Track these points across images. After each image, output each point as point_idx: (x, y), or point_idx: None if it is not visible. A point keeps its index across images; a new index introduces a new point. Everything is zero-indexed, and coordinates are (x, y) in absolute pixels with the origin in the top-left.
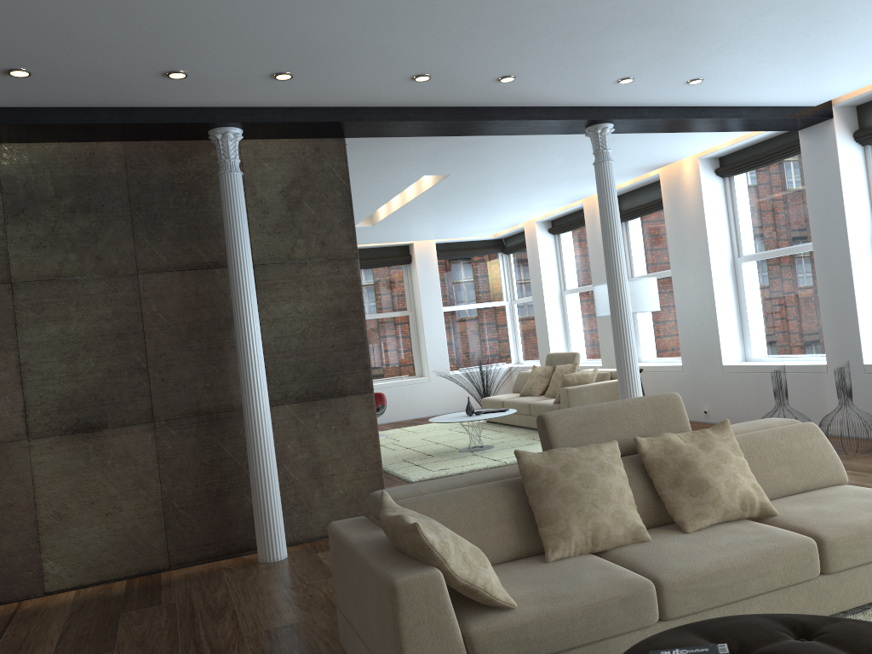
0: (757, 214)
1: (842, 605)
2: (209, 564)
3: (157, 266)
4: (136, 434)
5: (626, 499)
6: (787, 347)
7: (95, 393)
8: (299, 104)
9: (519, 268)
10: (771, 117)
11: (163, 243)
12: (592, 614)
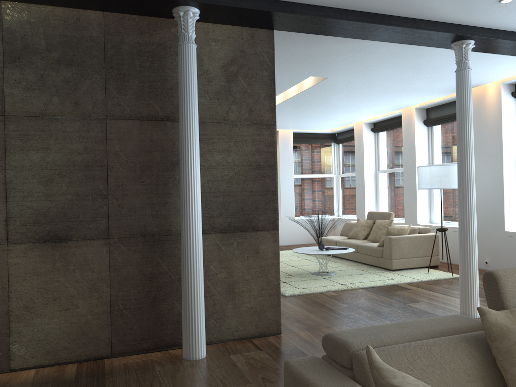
0: None
1: None
2: (143, 355)
3: (122, 115)
4: (94, 247)
5: None
6: None
7: (64, 212)
8: None
9: (345, 153)
10: None
11: (128, 96)
12: None
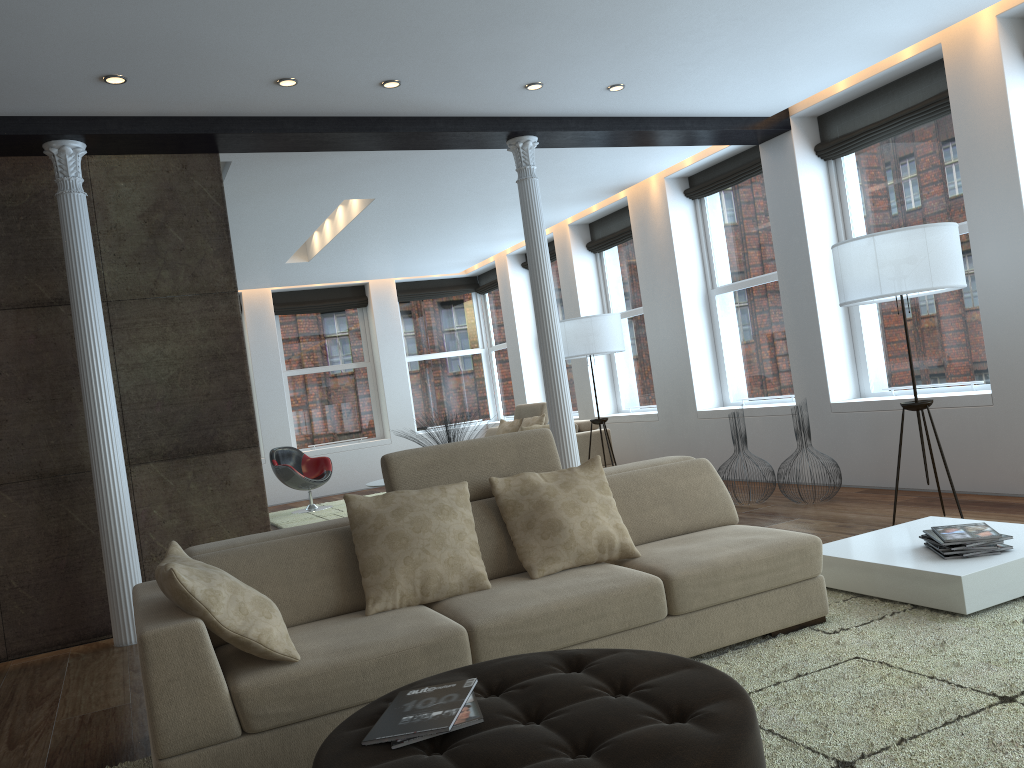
0: (729, 239)
1: (694, 648)
2: (57, 651)
3: None
4: None
5: (466, 544)
6: (762, 388)
7: None
8: (150, 113)
9: (495, 310)
10: (720, 129)
11: None
12: (388, 664)
